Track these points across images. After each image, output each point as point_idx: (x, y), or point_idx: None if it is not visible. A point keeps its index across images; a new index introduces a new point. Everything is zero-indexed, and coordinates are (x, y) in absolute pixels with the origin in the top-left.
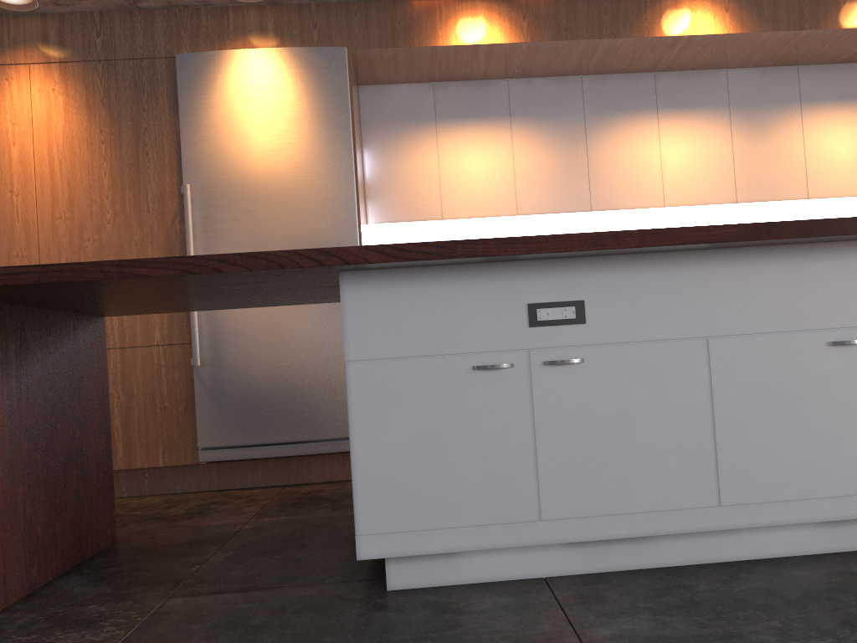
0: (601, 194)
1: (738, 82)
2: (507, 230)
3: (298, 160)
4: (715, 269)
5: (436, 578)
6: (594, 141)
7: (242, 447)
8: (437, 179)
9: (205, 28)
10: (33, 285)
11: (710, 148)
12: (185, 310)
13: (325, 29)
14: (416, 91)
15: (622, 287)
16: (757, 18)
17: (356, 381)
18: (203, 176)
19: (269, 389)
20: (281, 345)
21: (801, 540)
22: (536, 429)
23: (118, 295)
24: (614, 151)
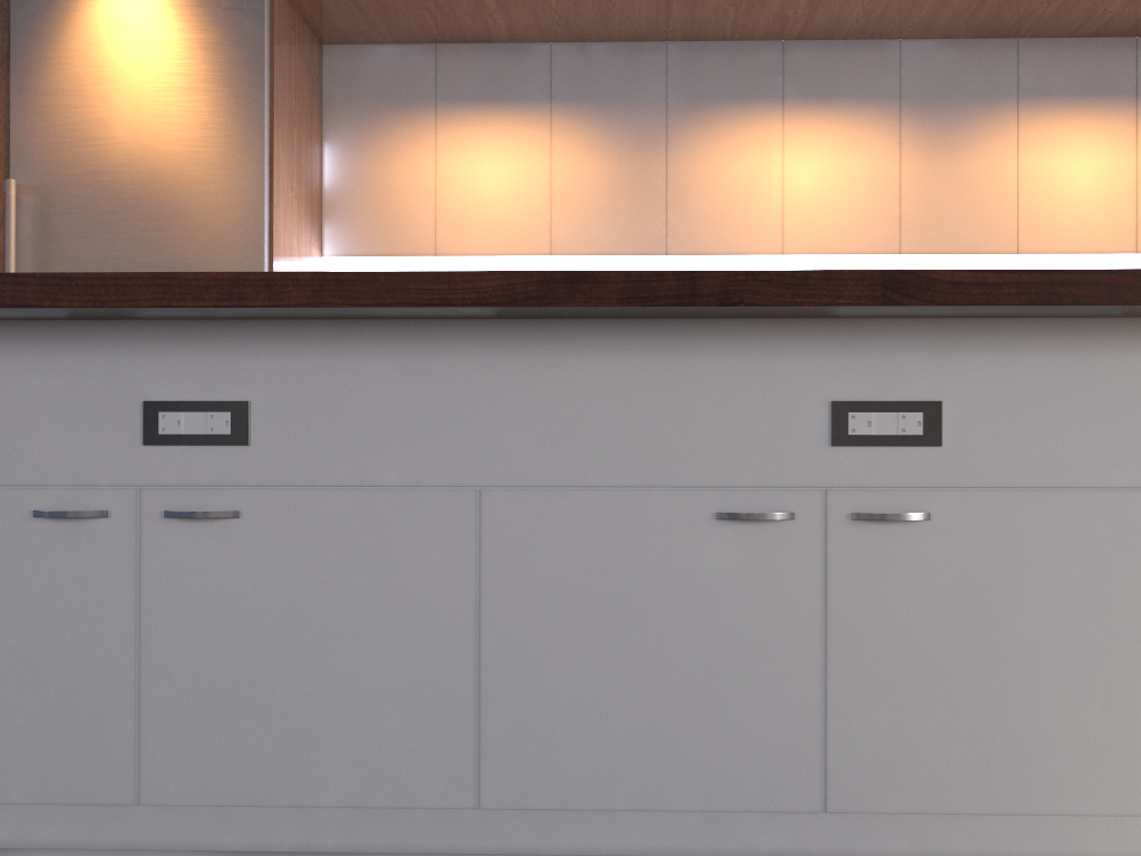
0: (684, 229)
1: (918, 61)
2: None
3: (179, 150)
4: (505, 357)
5: None
6: (679, 145)
7: None
8: (432, 193)
9: None
10: None
11: (865, 165)
12: None
13: None
14: (409, 57)
15: (324, 381)
16: None
17: None
18: (39, 168)
19: None
20: None
21: None
22: (142, 636)
23: None
24: (710, 162)
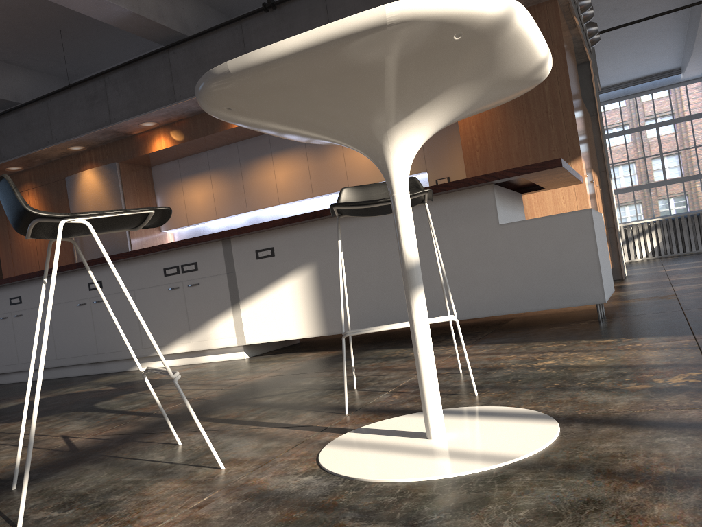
0: (251, 202)
1: None
2: (226, 224)
3: None
4: (48, 283)
5: (6, 381)
6: (245, 175)
7: None
8: (184, 206)
9: (74, 164)
10: None
11: (298, 169)
12: None
13: (110, 155)
14: (172, 165)
15: (29, 291)
16: None
17: None
18: None
19: None
20: None
21: (85, 370)
22: (15, 336)
23: None
24: (254, 179)
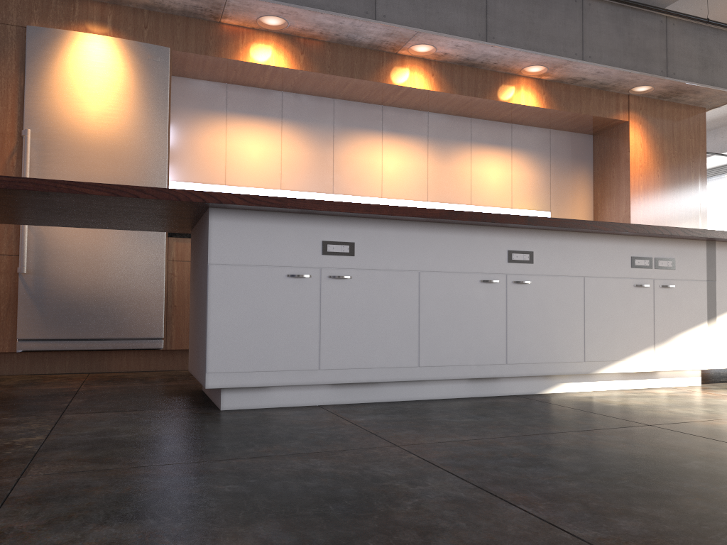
0: (340, 183)
1: (435, 122)
2: None
3: (124, 125)
4: (426, 233)
5: (252, 403)
6: (339, 145)
7: (56, 340)
8: (224, 155)
9: (54, 10)
10: (0, 190)
11: (414, 163)
12: (53, 224)
13: (153, 31)
14: (213, 88)
15: (376, 237)
16: (450, 84)
17: (214, 276)
18: (43, 124)
19: (84, 297)
20: (97, 263)
21: (458, 389)
22: (321, 315)
23: (37, 205)
24: (352, 154)
